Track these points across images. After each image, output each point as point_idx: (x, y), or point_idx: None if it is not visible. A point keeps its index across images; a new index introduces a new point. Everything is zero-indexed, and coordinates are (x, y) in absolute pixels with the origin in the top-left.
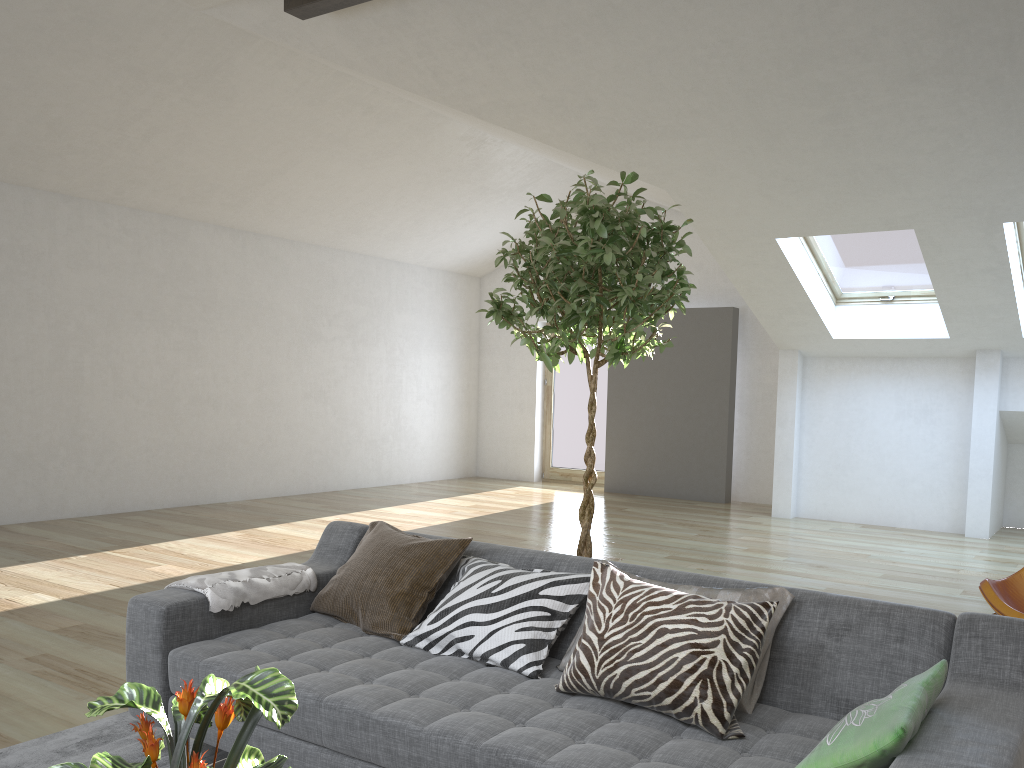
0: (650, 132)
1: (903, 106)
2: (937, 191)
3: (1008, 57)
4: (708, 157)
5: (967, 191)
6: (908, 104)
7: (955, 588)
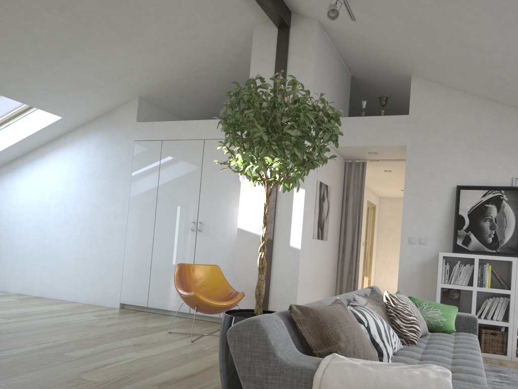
0: None
1: (37, 14)
2: None
3: (105, 31)
4: None
5: None
6: (40, 15)
7: None
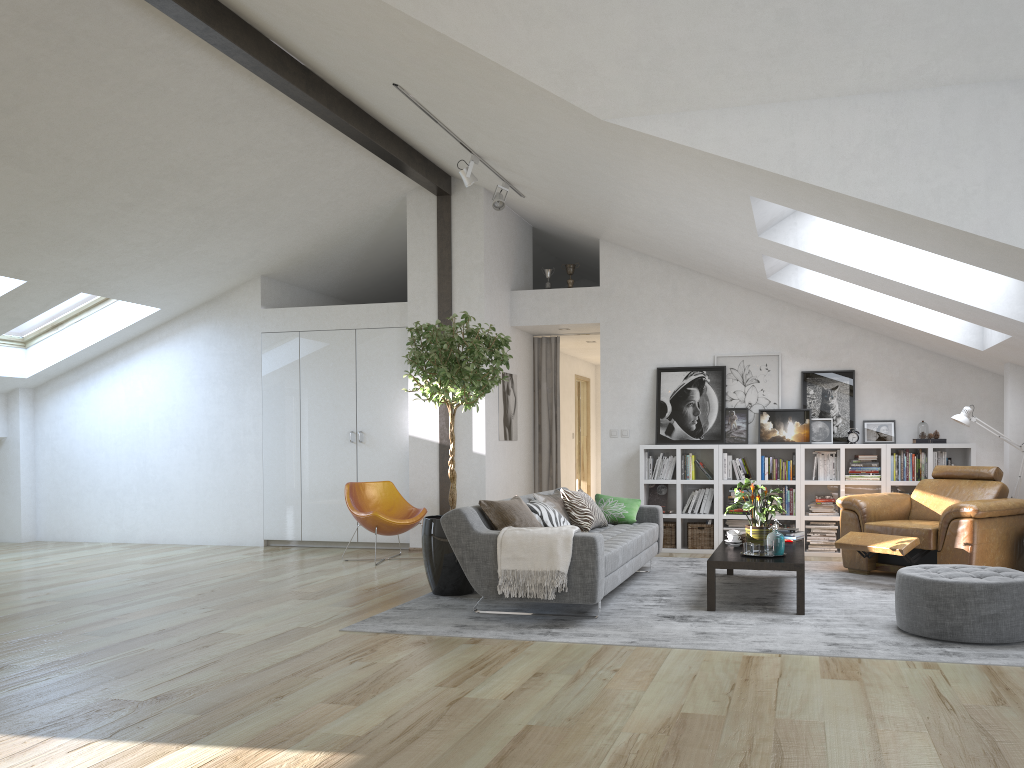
0: (4, 150)
1: (166, 218)
2: (88, 264)
3: (236, 220)
4: (4, 186)
5: (102, 270)
6: (169, 218)
7: (133, 564)
